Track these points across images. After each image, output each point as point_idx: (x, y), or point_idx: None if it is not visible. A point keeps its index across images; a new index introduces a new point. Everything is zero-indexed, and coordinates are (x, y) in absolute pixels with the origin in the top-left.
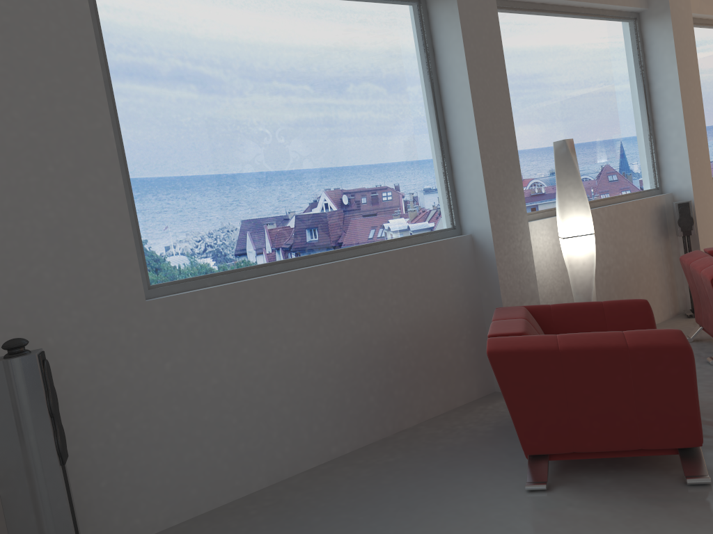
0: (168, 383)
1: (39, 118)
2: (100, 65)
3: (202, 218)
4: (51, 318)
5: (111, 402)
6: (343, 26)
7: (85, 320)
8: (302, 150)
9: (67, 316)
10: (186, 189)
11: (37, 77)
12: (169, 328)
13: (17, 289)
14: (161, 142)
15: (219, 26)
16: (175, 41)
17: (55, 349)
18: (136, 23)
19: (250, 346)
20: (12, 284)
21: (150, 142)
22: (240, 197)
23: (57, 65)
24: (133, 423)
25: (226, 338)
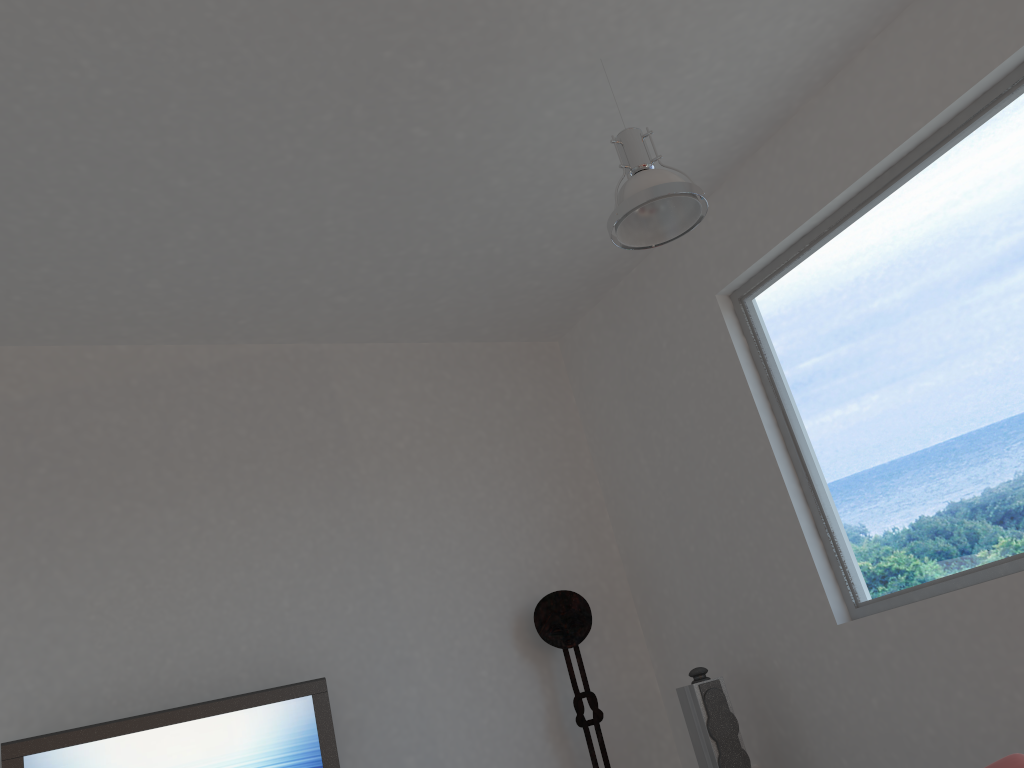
0: (880, 723)
1: (726, 458)
2: (765, 381)
3: (894, 514)
4: (772, 641)
5: (833, 734)
6: (1019, 144)
7: (794, 644)
8: (1002, 378)
9: (781, 640)
10: (868, 482)
11: (717, 423)
12: (865, 657)
13: (746, 614)
14: (833, 436)
15: (854, 270)
16: (818, 317)
17: (780, 671)
18: (784, 320)
19: (964, 689)
20: (742, 609)
21: (823, 441)
22: (931, 475)
23: (725, 405)
24: (857, 763)
25: (931, 674)
